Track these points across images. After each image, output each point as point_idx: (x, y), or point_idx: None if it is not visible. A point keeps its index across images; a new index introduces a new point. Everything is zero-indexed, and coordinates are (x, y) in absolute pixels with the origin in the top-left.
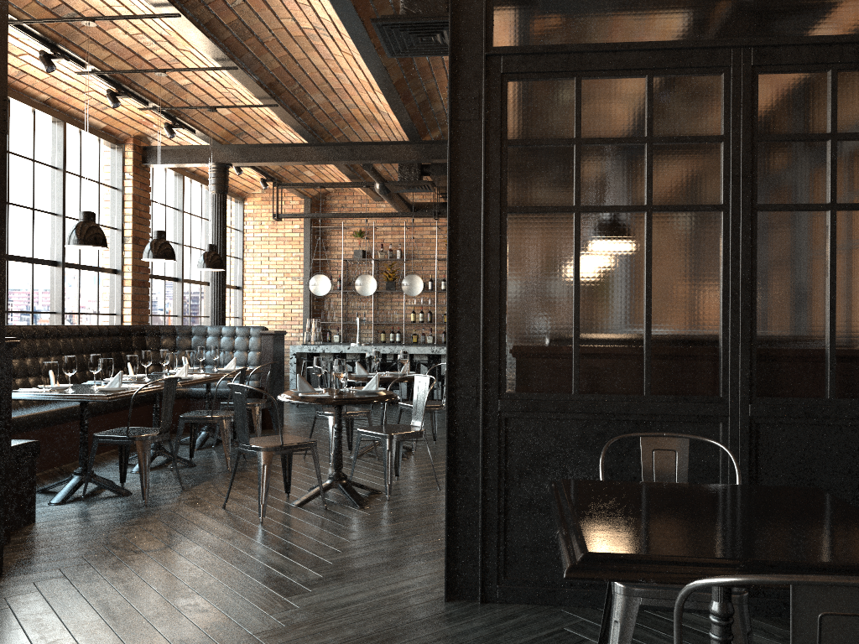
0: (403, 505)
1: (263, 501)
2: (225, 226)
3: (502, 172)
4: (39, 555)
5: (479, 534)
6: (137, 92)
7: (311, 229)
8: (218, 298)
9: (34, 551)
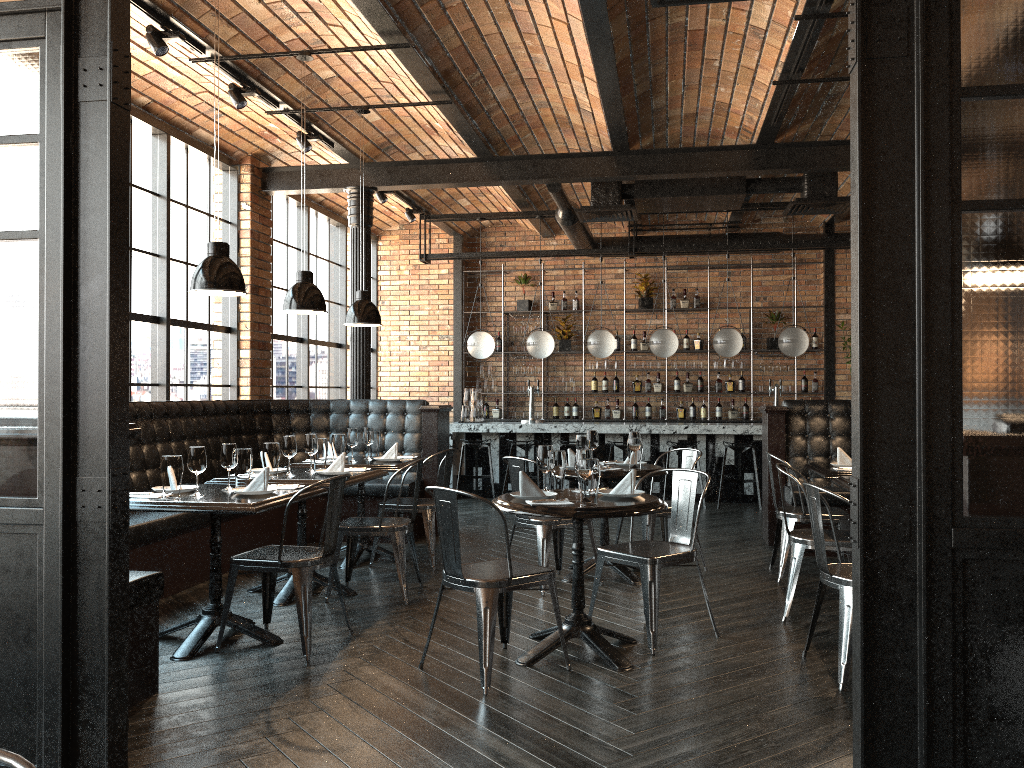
0: (679, 664)
1: (487, 662)
2: (369, 269)
3: (951, 142)
4: (174, 756)
5: (917, 756)
6: (266, 88)
7: (463, 274)
8: (361, 363)
9: (166, 748)
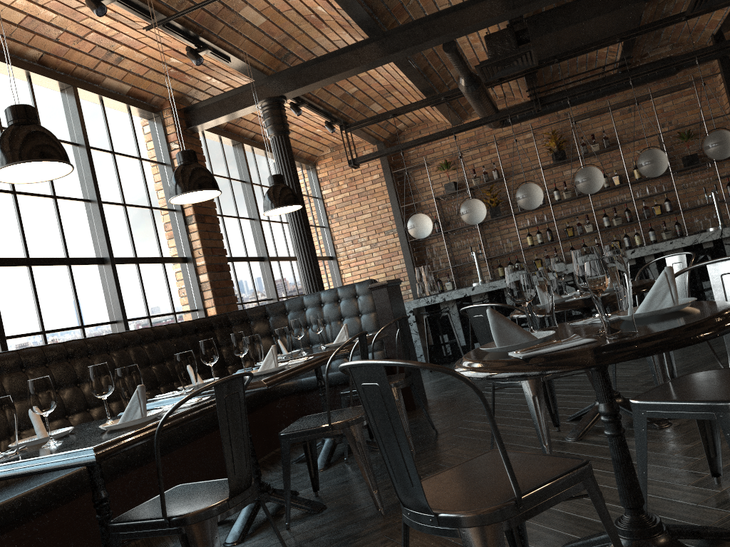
0: None
1: None
2: (295, 173)
3: None
4: None
5: None
6: None
7: (392, 175)
8: (308, 260)
9: None
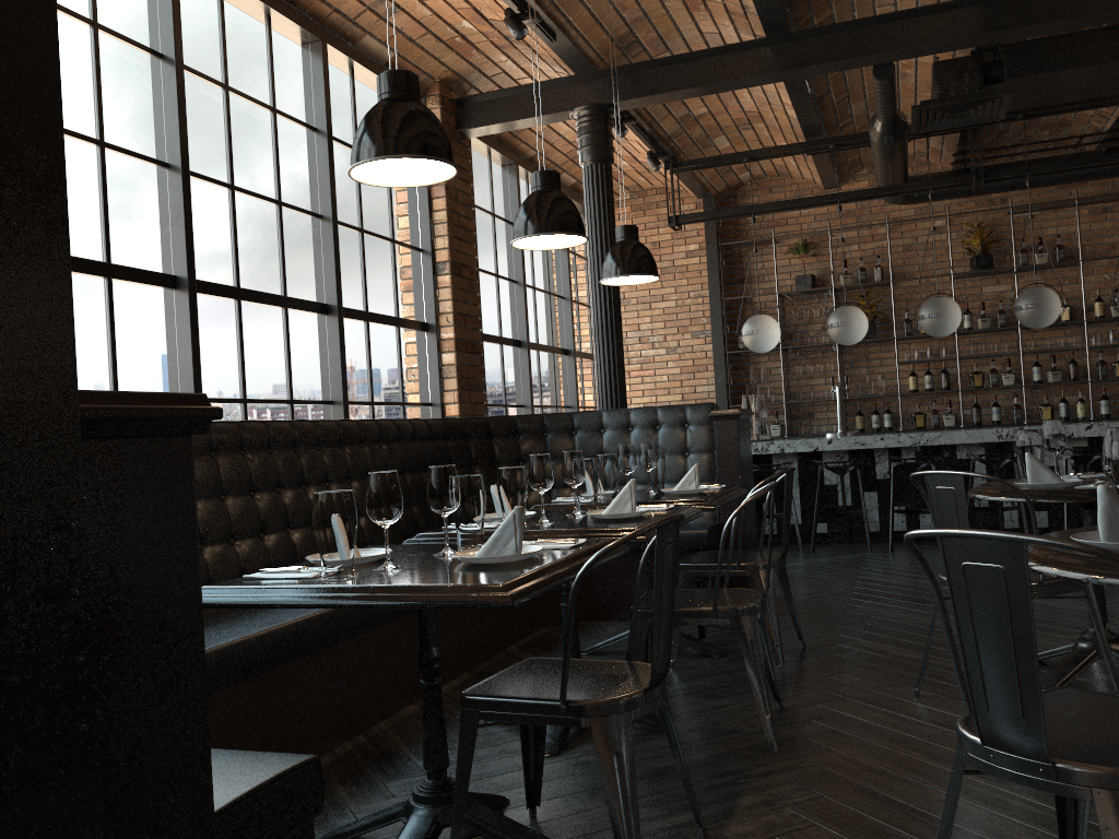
0: None
1: None
2: (612, 224)
3: None
4: None
5: None
6: None
7: (718, 248)
8: (611, 358)
9: None
